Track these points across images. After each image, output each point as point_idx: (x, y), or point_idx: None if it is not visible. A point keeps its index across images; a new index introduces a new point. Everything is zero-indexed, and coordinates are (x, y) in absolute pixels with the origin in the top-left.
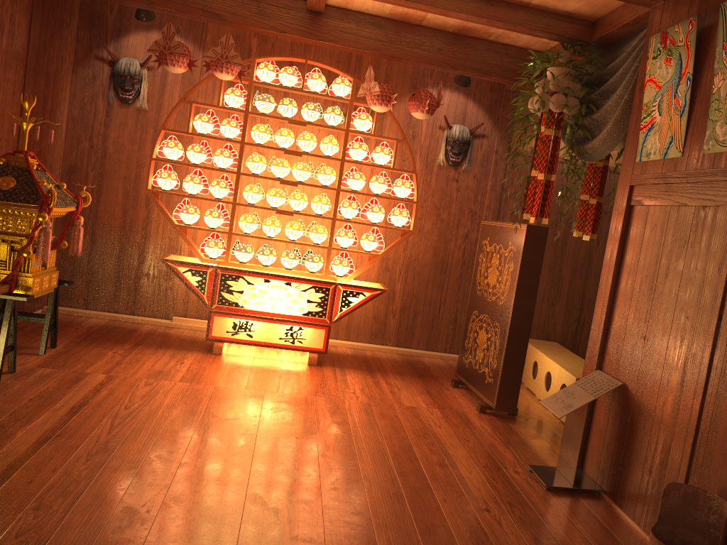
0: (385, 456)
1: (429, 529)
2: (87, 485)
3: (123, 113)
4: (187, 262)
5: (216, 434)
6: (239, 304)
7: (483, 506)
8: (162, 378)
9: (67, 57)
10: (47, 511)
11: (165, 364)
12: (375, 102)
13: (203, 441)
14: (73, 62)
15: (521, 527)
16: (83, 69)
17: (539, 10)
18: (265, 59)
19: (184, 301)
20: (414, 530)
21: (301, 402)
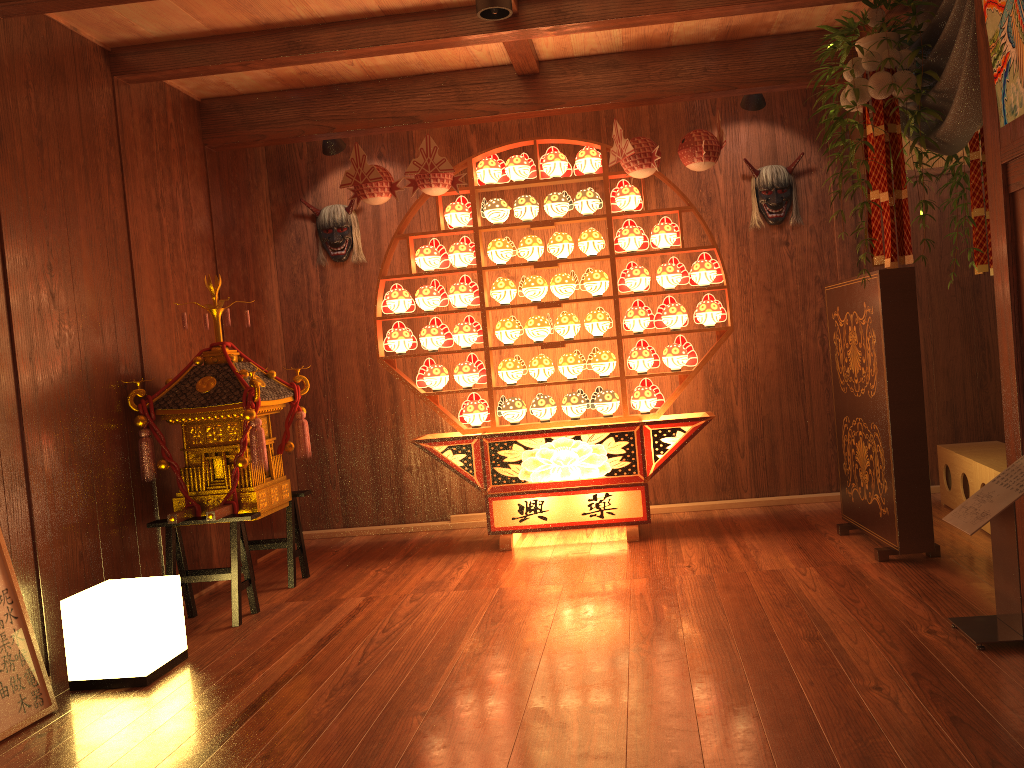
0: (726, 638)
1: (782, 722)
2: (327, 724)
3: (340, 273)
4: (443, 438)
5: (493, 644)
6: (520, 479)
7: (871, 683)
8: (432, 590)
9: (262, 225)
10: (277, 758)
11: (438, 573)
12: (633, 166)
13: (476, 655)
14: (272, 230)
15: (931, 704)
16: (285, 235)
17: None
18: (484, 155)
19: (461, 492)
20: (760, 727)
21: (612, 588)
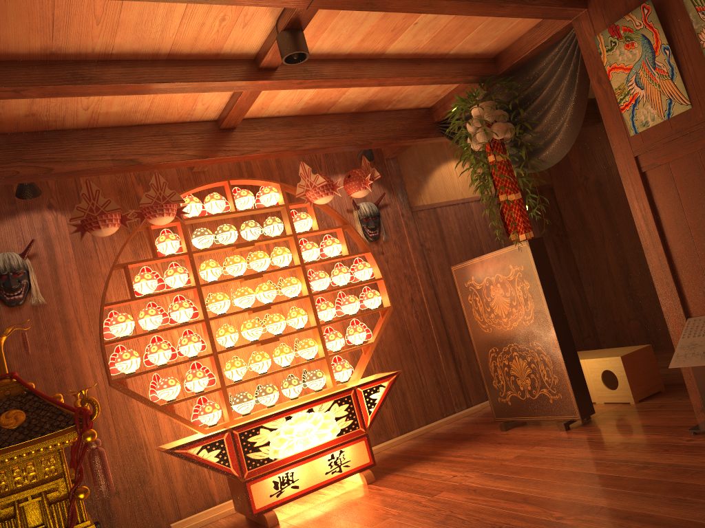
0: (596, 489)
1: None
2: None
3: (17, 317)
4: (196, 439)
5: None
6: (271, 458)
7: None
8: None
9: None
10: None
11: None
12: (322, 194)
13: None
14: None
15: None
16: None
17: (453, 59)
18: (185, 194)
19: (173, 500)
20: None
21: (437, 505)
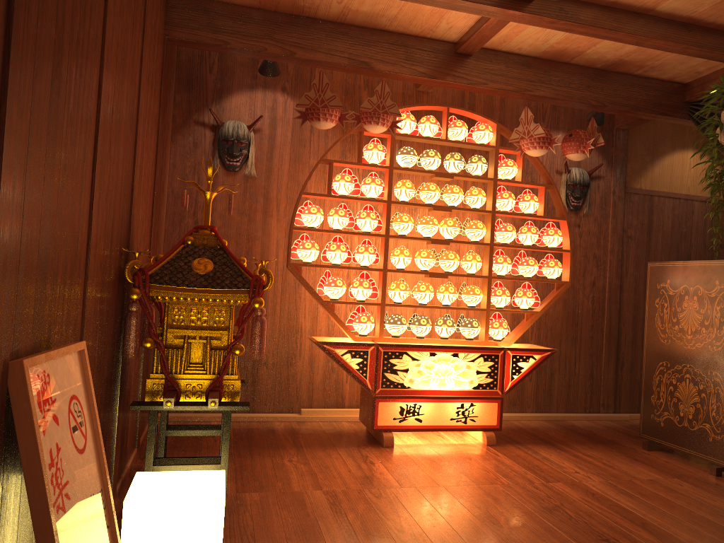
0: None
1: None
2: None
3: (230, 182)
4: (345, 342)
5: None
6: (405, 385)
7: None
8: (380, 485)
9: (170, 123)
10: None
11: (358, 467)
12: (536, 145)
13: None
14: (171, 130)
15: None
16: (182, 137)
17: None
18: (404, 110)
19: (309, 389)
20: None
21: (549, 492)
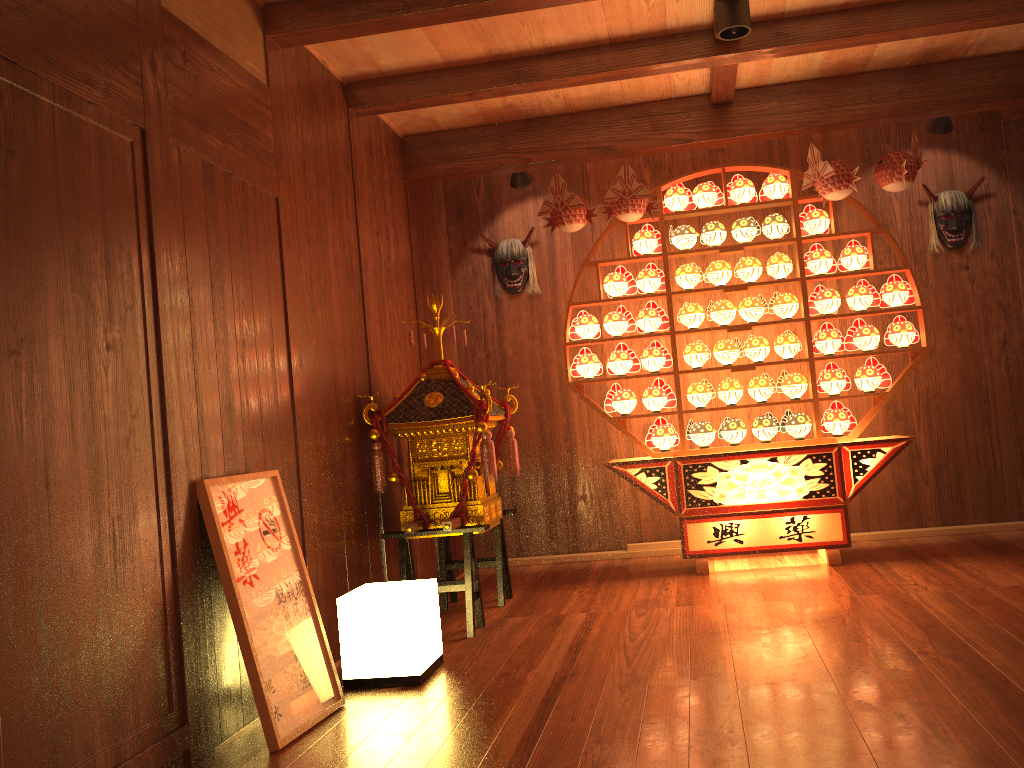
0: (1015, 642)
1: None
2: (640, 715)
3: (515, 305)
4: (636, 460)
5: (760, 649)
6: (715, 502)
7: None
8: (653, 606)
9: (443, 258)
10: (611, 742)
11: (647, 593)
12: (831, 187)
13: (749, 658)
14: (449, 264)
15: None
16: (461, 269)
17: None
18: (671, 184)
19: (635, 521)
20: None
21: (848, 603)
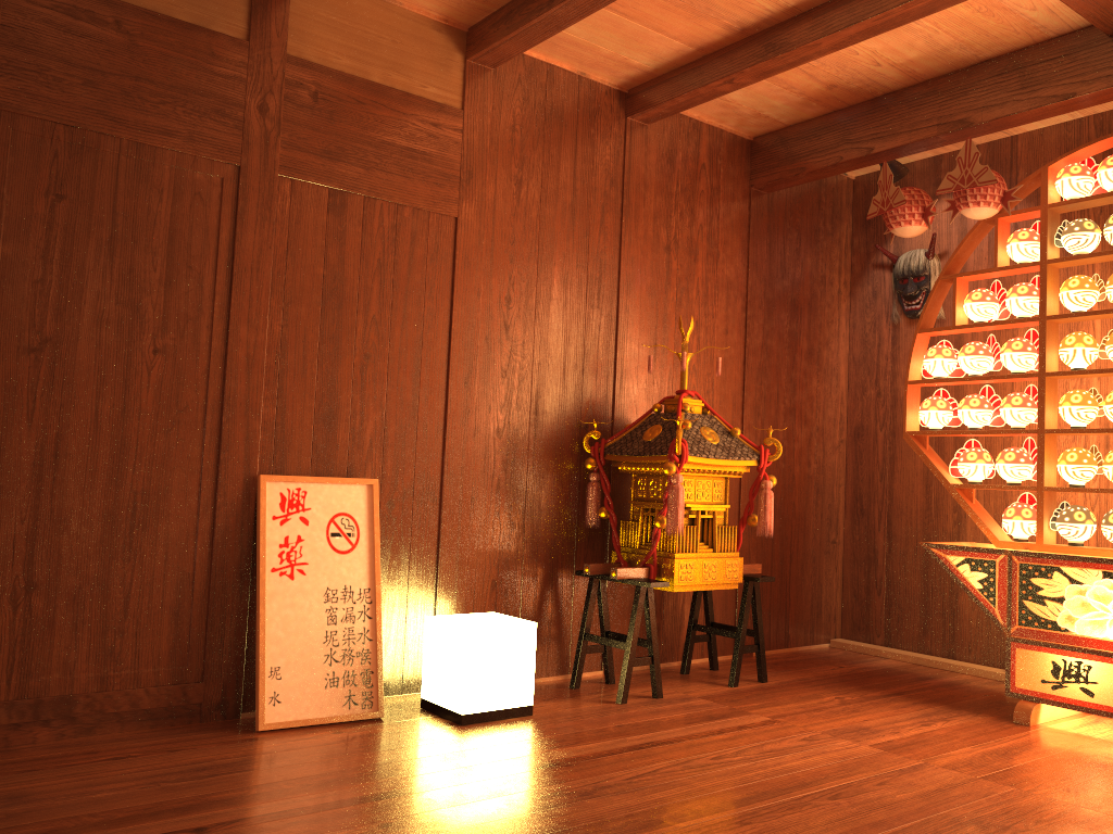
0: None
1: None
2: (480, 822)
3: (913, 333)
4: (960, 546)
5: (781, 820)
6: (1059, 625)
7: None
8: (847, 736)
9: (833, 276)
10: (387, 831)
11: (892, 722)
12: None
13: (739, 823)
14: (849, 283)
15: None
16: (861, 288)
17: None
18: (1070, 161)
19: None
20: None
21: (1069, 821)
